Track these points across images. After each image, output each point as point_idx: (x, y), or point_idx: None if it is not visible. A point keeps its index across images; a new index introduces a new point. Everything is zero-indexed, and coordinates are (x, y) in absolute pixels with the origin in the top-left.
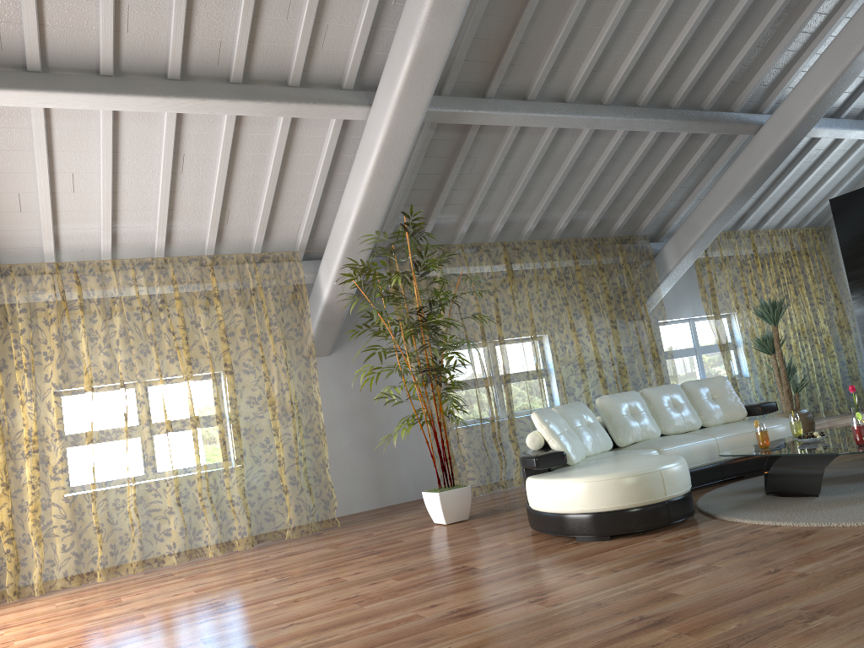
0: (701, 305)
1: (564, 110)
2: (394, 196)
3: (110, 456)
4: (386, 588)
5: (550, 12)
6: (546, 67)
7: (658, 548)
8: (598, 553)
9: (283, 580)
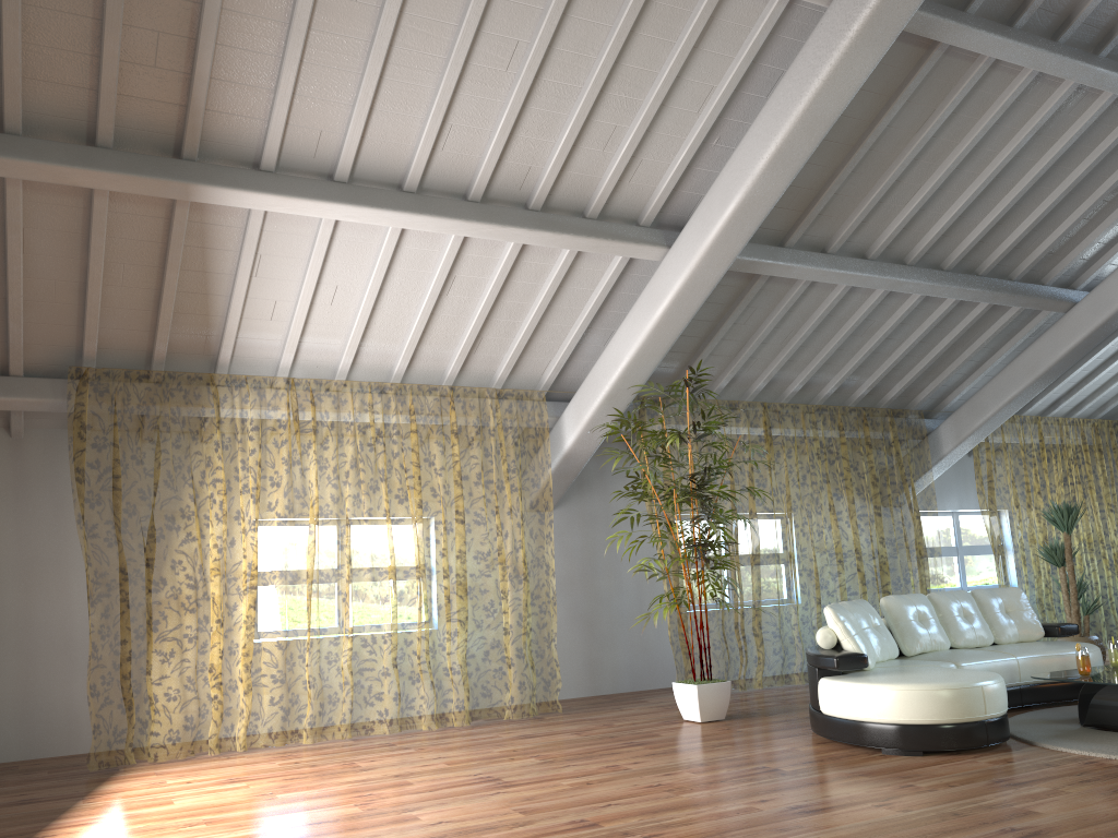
0: (969, 497)
1: (865, 268)
2: None
3: None
4: (689, 780)
5: (872, 165)
6: (855, 221)
7: (985, 768)
8: (918, 768)
9: (548, 762)
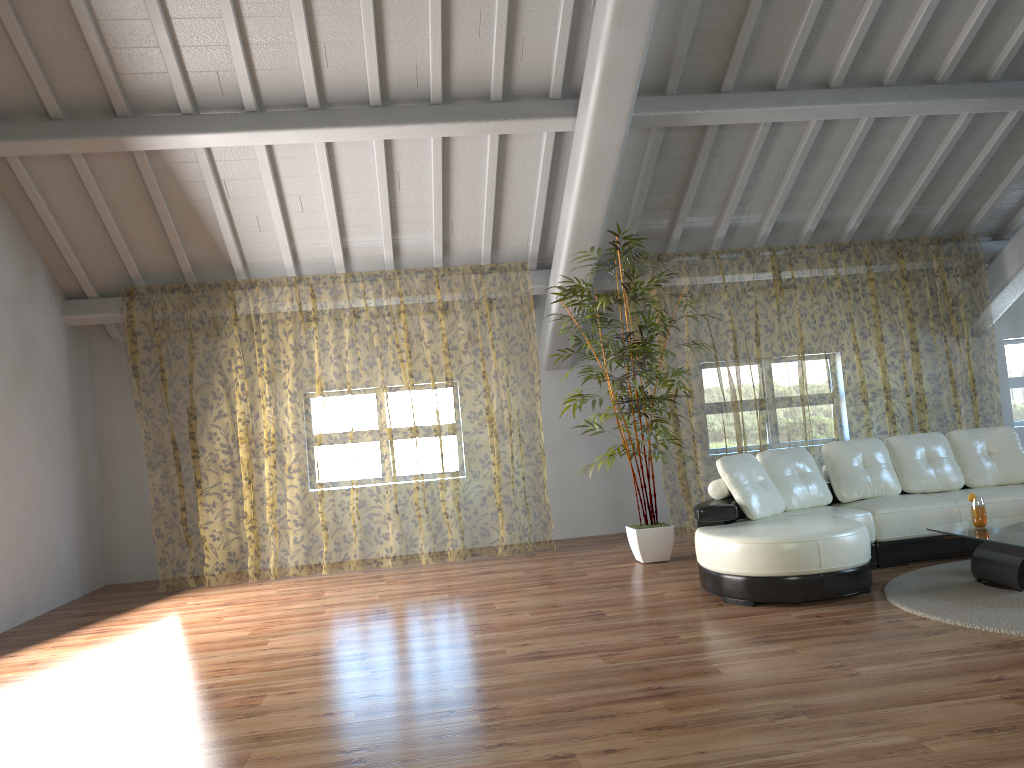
0: None
1: (823, 98)
2: (630, 201)
3: (398, 446)
4: (513, 621)
5: None
6: (794, 53)
7: (781, 622)
8: (721, 619)
9: (450, 598)
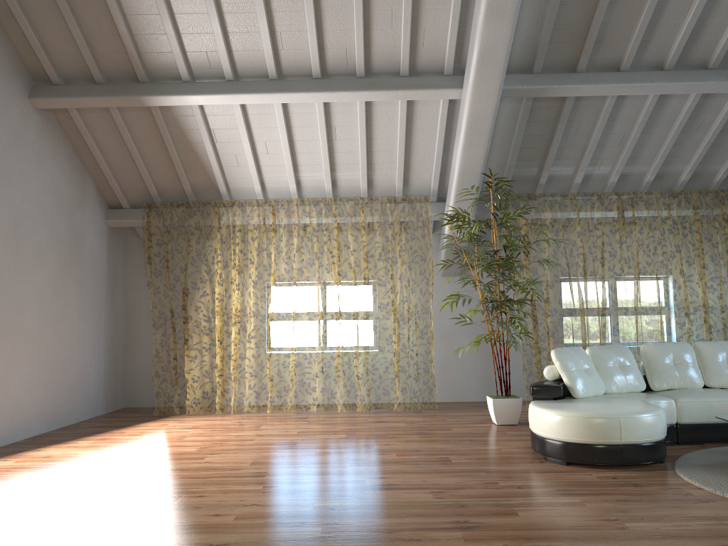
0: None
1: (657, 78)
2: (507, 153)
3: (345, 326)
4: (382, 459)
5: None
6: (634, 42)
7: (582, 480)
8: (537, 473)
9: (345, 438)
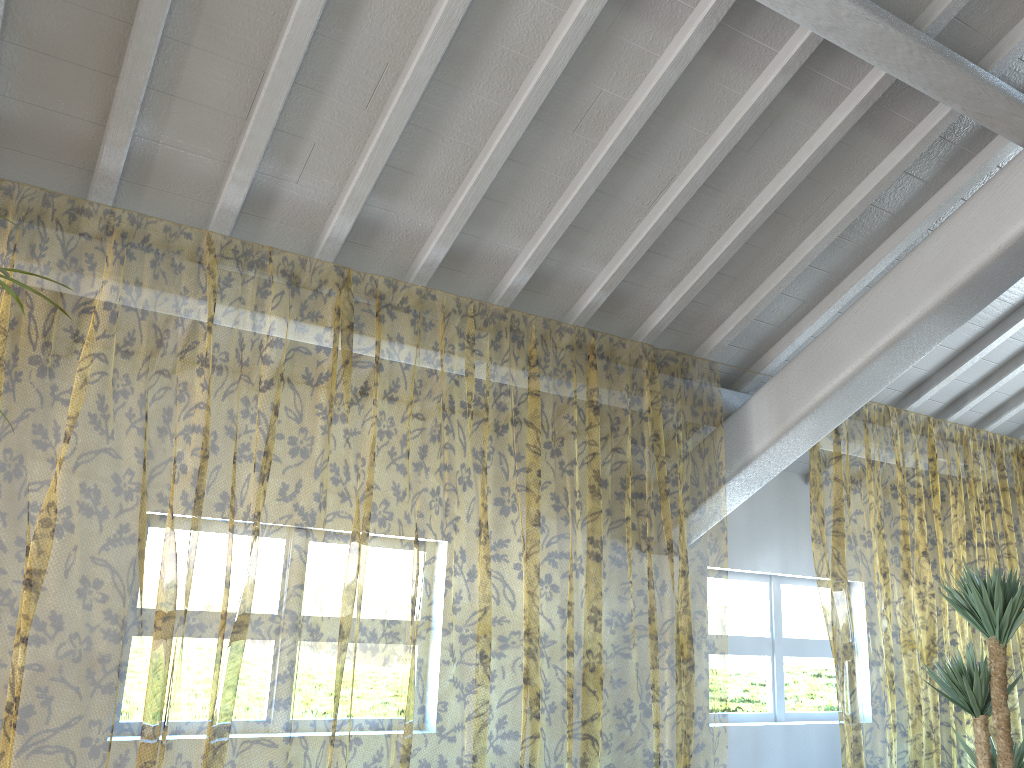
0: (800, 553)
1: None
2: None
3: None
4: None
5: None
6: None
7: None
8: None
9: None
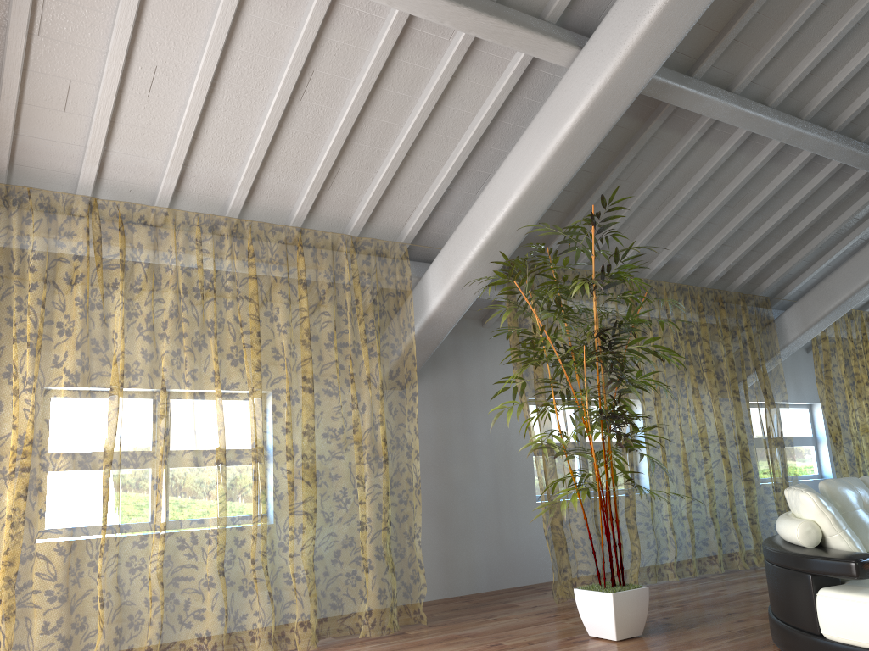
0: (789, 390)
1: (770, 113)
2: None
3: (44, 491)
4: None
5: None
6: (770, 52)
7: None
8: None
9: None
